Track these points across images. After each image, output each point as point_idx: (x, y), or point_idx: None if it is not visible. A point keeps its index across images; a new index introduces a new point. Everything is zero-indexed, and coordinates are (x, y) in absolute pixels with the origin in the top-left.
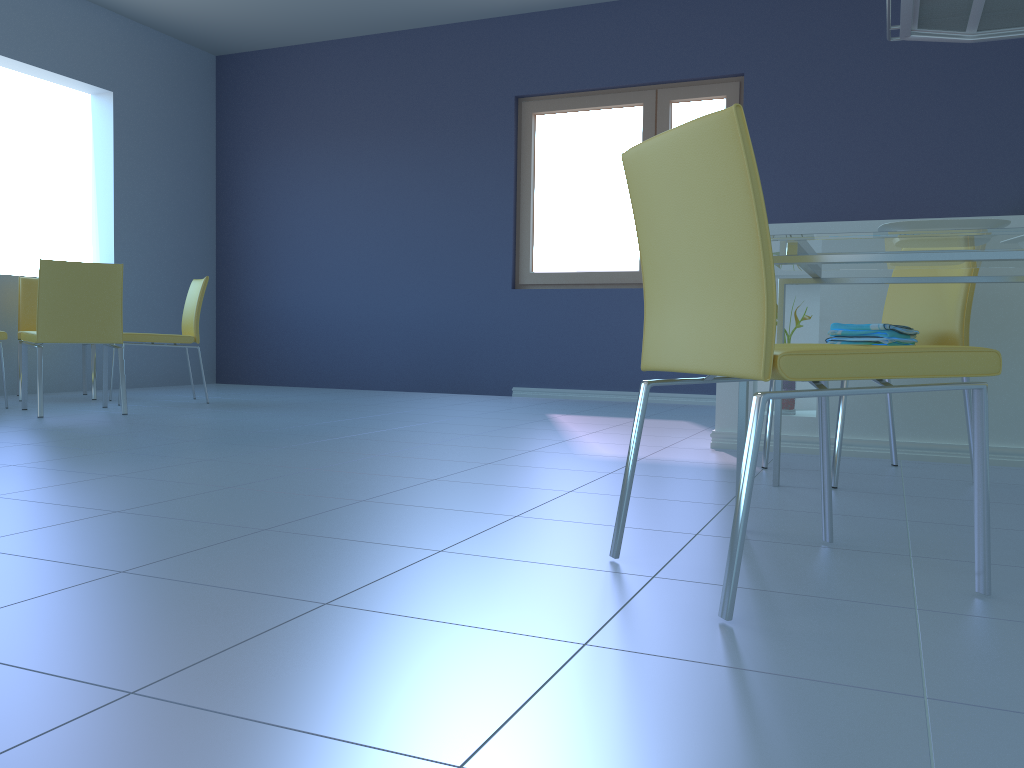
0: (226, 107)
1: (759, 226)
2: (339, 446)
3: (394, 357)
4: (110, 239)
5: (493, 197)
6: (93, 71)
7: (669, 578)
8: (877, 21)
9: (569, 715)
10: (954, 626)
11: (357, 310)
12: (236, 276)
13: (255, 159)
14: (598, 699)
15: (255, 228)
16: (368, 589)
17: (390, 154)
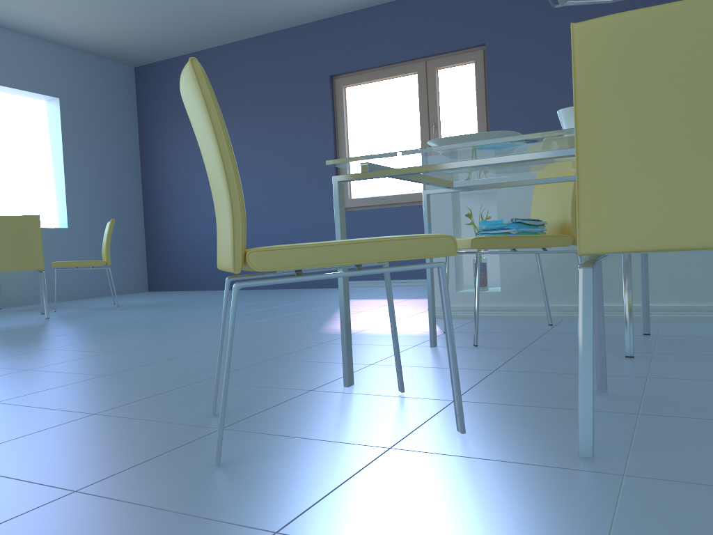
0: (143, 101)
1: (220, 151)
2: (157, 333)
3: None
4: (63, 198)
5: (320, 148)
6: (43, 85)
7: (232, 429)
8: None
9: None
10: (399, 463)
11: None
12: (156, 217)
13: (163, 135)
14: None
15: (166, 183)
16: None
17: (250, 124)
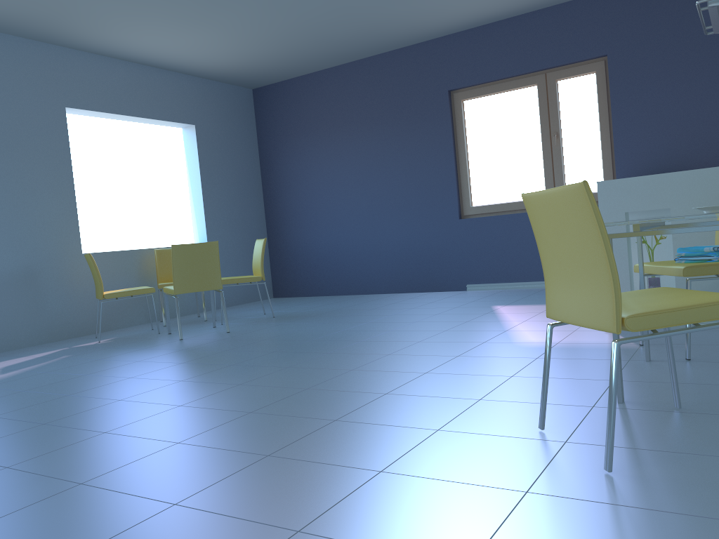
0: (262, 121)
1: (605, 247)
2: (363, 348)
3: (385, 271)
4: (202, 216)
5: (440, 159)
6: (182, 114)
7: (575, 442)
8: (701, 5)
9: (520, 537)
10: None
11: (358, 243)
12: (279, 228)
13: (283, 152)
14: (535, 527)
15: (288, 196)
16: (402, 460)
17: (369, 139)
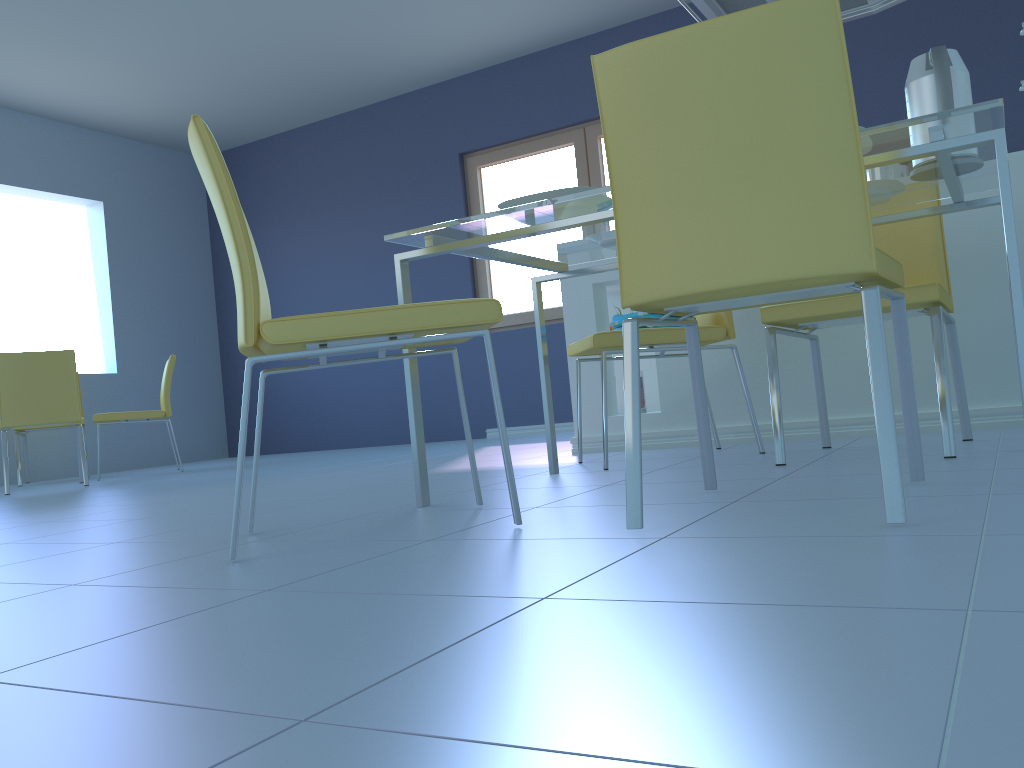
0: None
1: (227, 214)
2: (220, 487)
3: (379, 413)
4: (111, 333)
5: None
6: (82, 185)
7: (265, 541)
8: None
9: None
10: (431, 547)
11: (342, 373)
12: (237, 355)
13: None
14: None
15: None
16: None
17: (356, 223)
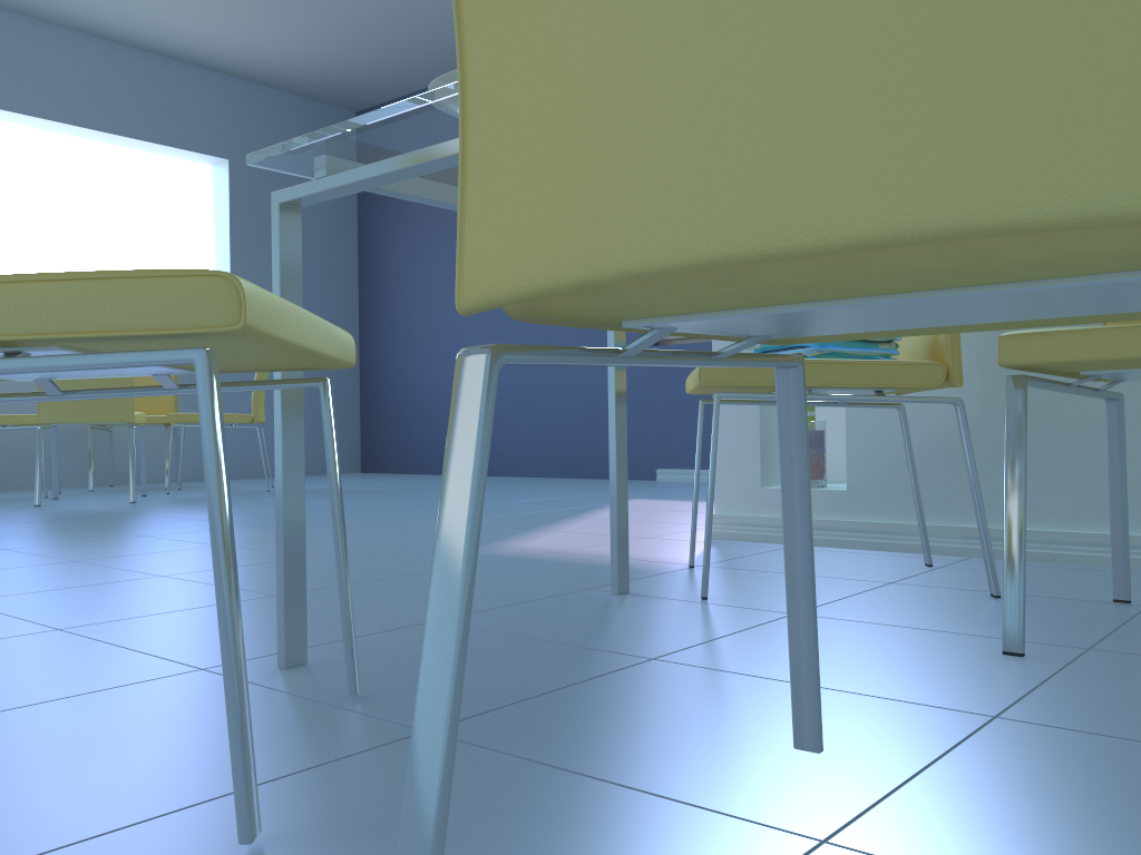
0: None
1: None
2: None
3: (529, 436)
4: None
5: None
6: (204, 139)
7: None
8: None
9: None
10: None
11: None
12: (377, 352)
13: (392, 220)
14: None
15: (393, 296)
16: None
17: None
